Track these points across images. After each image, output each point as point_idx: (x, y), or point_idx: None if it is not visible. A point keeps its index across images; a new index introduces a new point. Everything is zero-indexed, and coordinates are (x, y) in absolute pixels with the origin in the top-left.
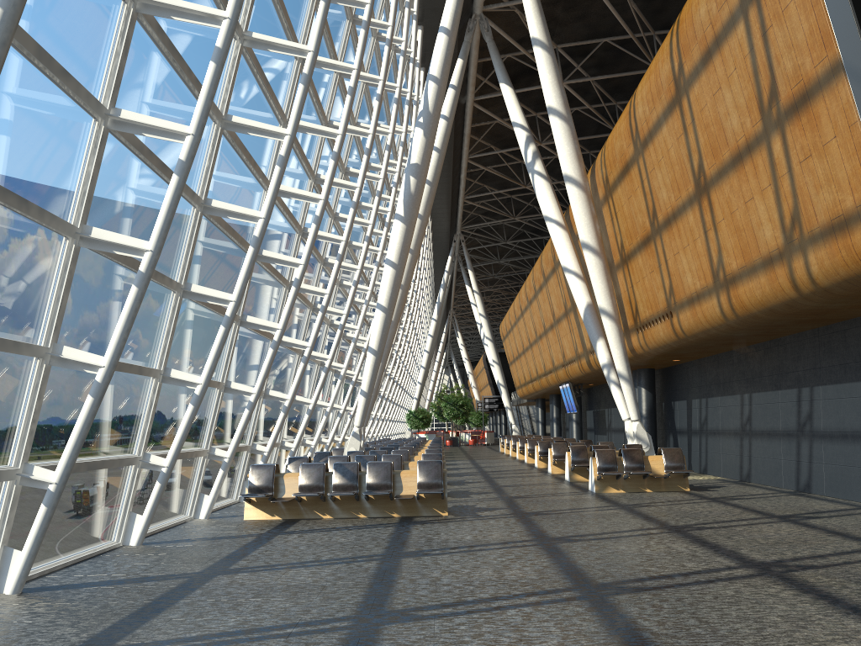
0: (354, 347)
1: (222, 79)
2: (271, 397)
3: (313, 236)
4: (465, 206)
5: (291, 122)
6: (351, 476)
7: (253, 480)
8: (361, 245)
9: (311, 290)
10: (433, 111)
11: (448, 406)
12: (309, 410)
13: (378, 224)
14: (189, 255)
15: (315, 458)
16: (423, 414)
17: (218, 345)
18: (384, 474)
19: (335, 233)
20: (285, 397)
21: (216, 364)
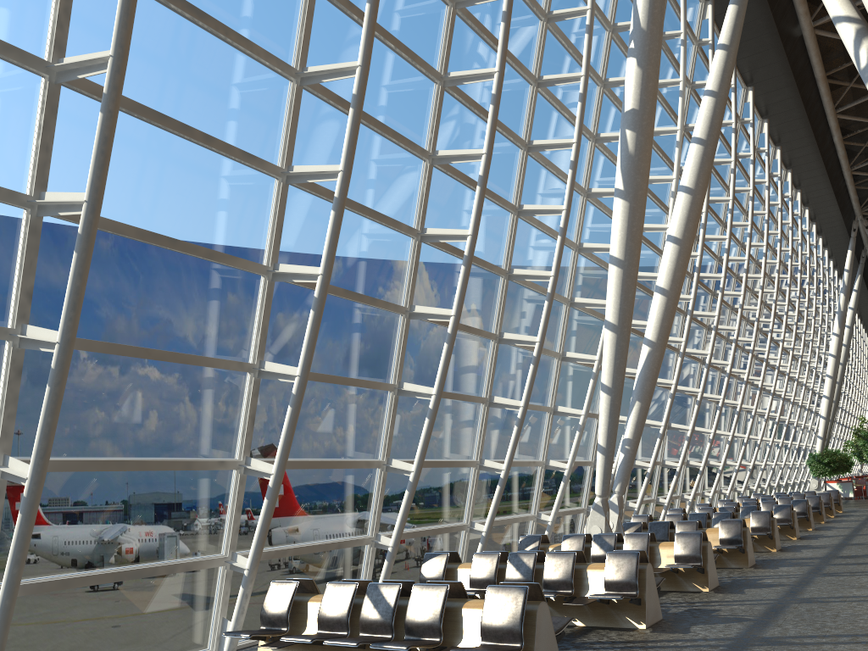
0: (594, 385)
1: (38, 7)
2: (394, 469)
3: (332, 230)
4: (867, 182)
5: (113, 35)
6: (384, 608)
7: (266, 606)
8: (594, 245)
9: (434, 314)
10: (647, 26)
11: (867, 445)
12: (500, 478)
13: (665, 218)
14: (20, 282)
15: (520, 545)
16: (829, 457)
17: (43, 415)
18: (431, 608)
19: (535, 235)
20: (410, 468)
21: (47, 446)
